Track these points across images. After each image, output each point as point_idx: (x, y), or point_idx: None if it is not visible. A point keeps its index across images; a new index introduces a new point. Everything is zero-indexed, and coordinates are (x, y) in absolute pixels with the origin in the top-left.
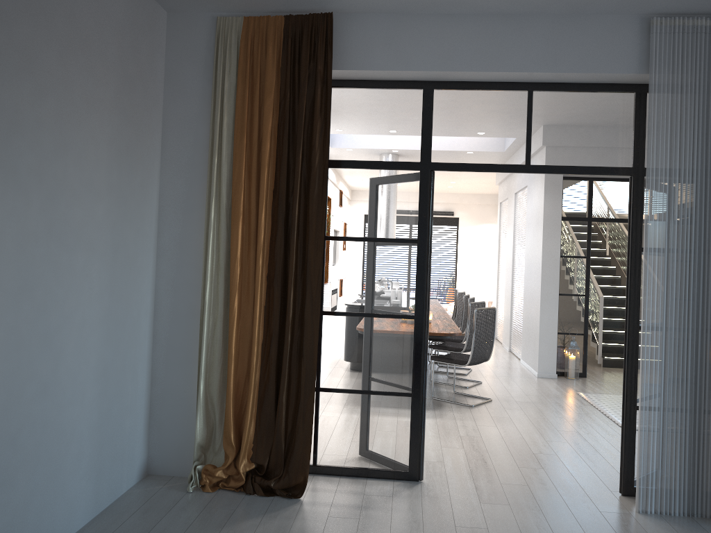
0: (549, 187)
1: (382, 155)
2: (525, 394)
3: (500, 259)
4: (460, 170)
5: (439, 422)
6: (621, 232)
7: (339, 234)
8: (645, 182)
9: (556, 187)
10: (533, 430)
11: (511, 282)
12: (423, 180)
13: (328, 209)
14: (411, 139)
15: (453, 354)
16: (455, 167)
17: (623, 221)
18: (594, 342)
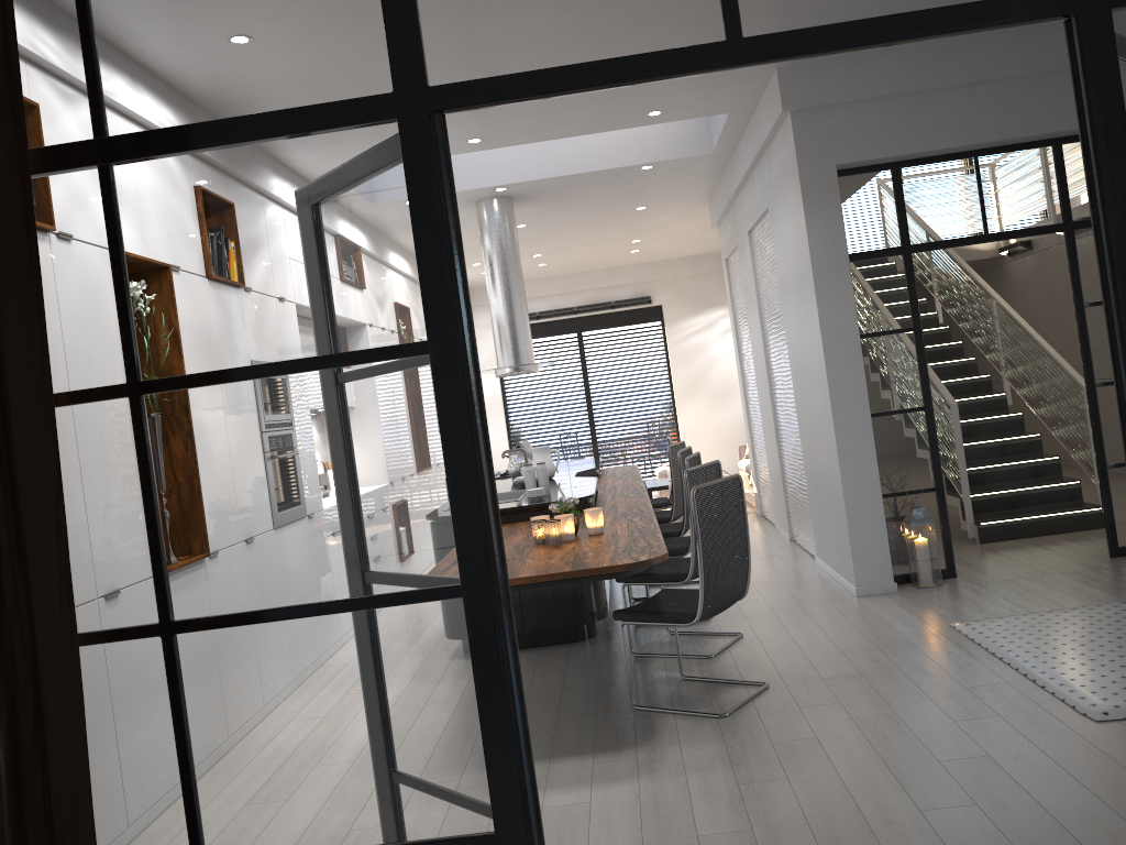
0: (812, 195)
1: (271, 92)
2: (841, 651)
3: (744, 365)
4: (525, 95)
5: (645, 794)
6: (961, 275)
7: (183, 367)
8: (1117, 29)
9: (827, 194)
10: (880, 774)
11: (771, 405)
12: (414, 147)
13: (132, 297)
14: (354, 27)
15: (666, 594)
16: (506, 89)
17: (976, 240)
18: (953, 495)
